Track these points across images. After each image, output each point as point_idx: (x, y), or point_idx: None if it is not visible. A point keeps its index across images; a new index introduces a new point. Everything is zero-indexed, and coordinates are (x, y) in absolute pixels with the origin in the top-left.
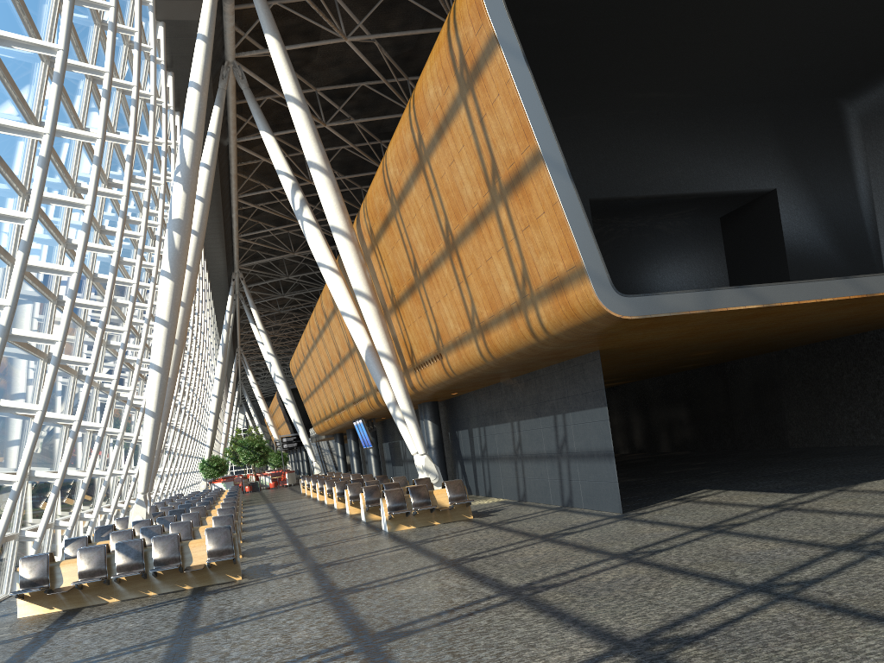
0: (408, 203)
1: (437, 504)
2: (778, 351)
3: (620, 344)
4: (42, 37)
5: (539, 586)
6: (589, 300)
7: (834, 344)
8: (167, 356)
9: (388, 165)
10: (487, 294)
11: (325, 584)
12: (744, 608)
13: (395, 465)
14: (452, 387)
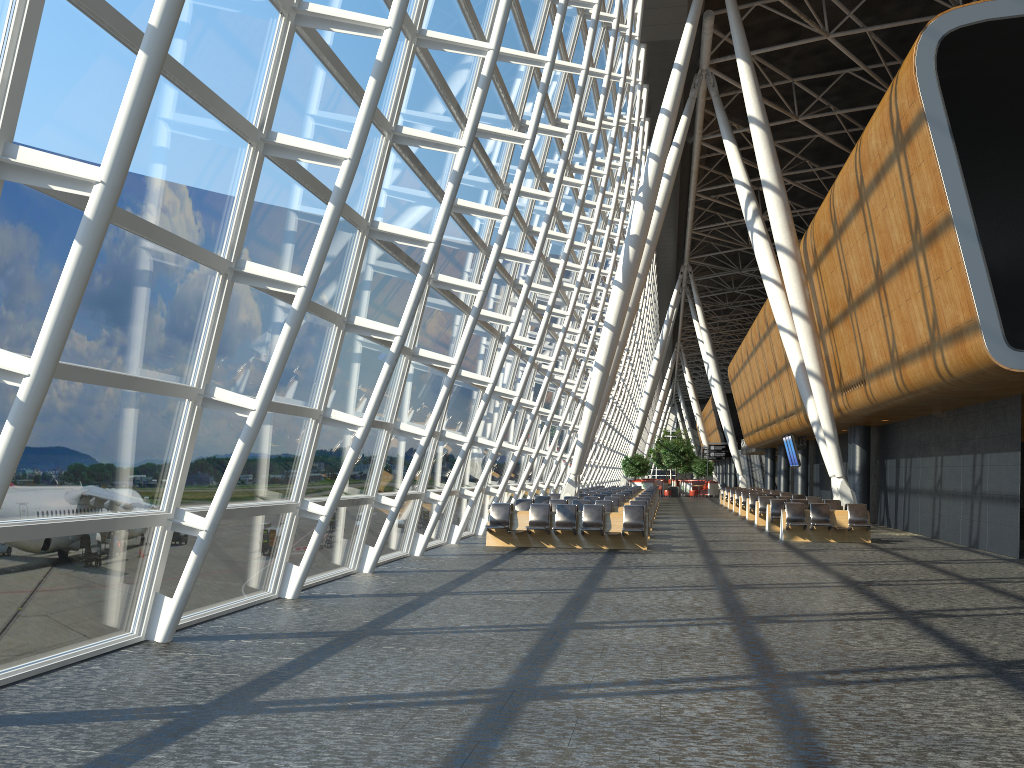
0: (848, 234)
1: (835, 523)
2: None
3: None
4: (552, 105)
5: (875, 583)
6: (980, 352)
7: None
8: (610, 357)
9: (834, 195)
10: (905, 331)
11: (709, 560)
12: (1015, 612)
13: (822, 489)
14: (876, 413)
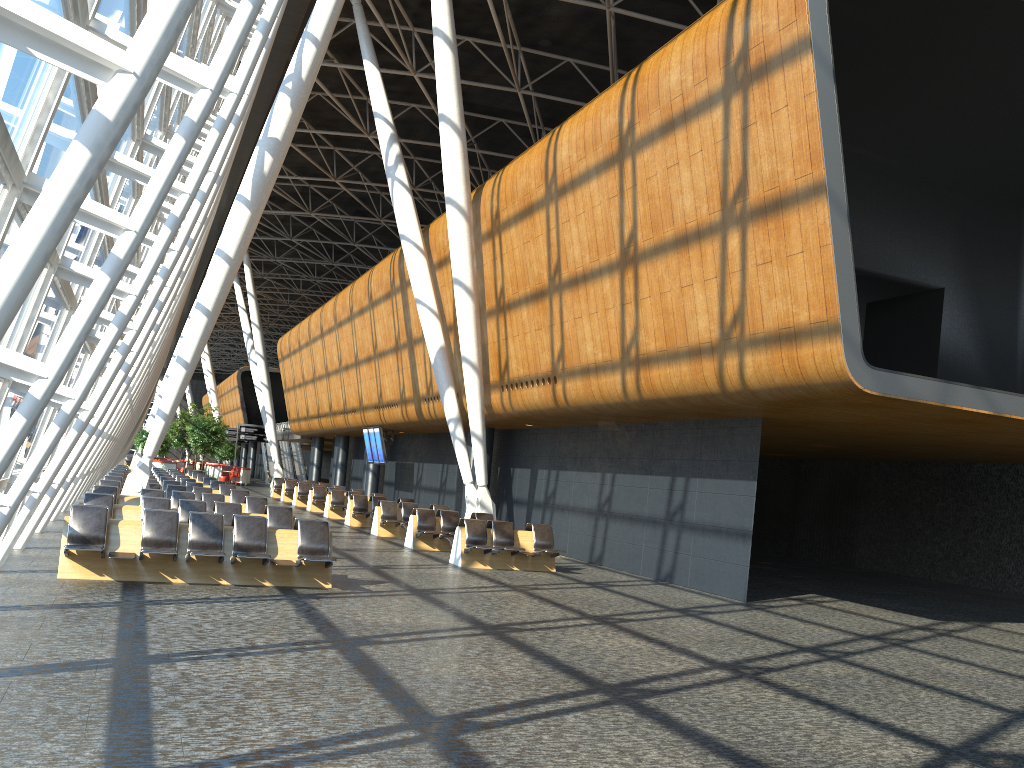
0: (577, 196)
1: (519, 547)
2: (867, 461)
3: (791, 417)
4: None
5: (752, 667)
6: (831, 362)
7: (935, 467)
8: (221, 300)
9: (561, 146)
10: (665, 325)
11: (459, 615)
12: None
13: (400, 490)
14: (547, 418)
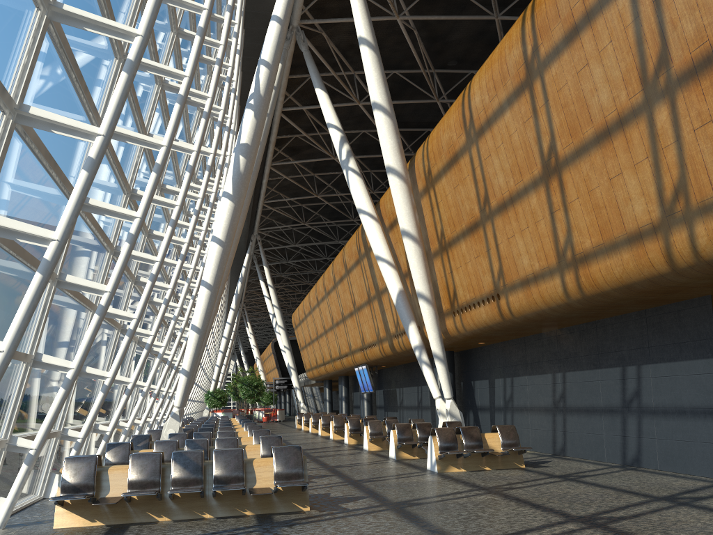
0: (494, 131)
1: (488, 448)
2: None
3: None
4: None
5: None
6: None
7: None
8: (219, 276)
9: (473, 94)
10: (598, 220)
11: (434, 532)
12: None
13: (388, 411)
14: (496, 332)
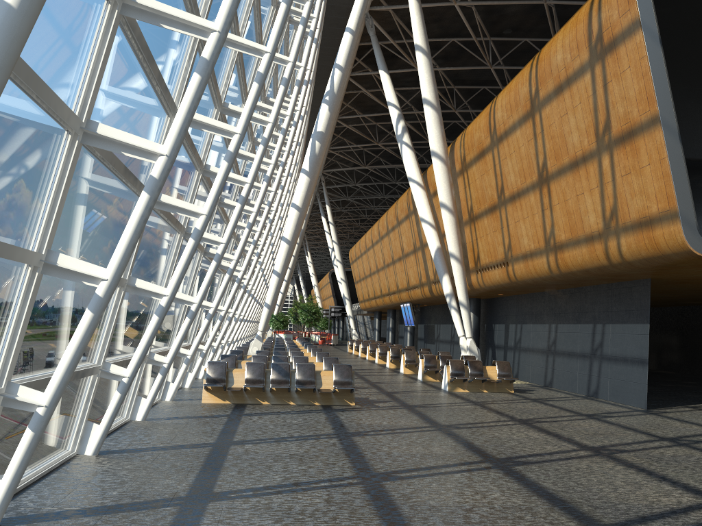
0: (509, 141)
1: (487, 377)
2: None
3: (671, 276)
4: None
5: (612, 449)
6: (675, 238)
7: None
8: (296, 234)
9: (497, 109)
10: (569, 222)
11: (427, 419)
12: None
13: (427, 343)
14: (507, 289)
